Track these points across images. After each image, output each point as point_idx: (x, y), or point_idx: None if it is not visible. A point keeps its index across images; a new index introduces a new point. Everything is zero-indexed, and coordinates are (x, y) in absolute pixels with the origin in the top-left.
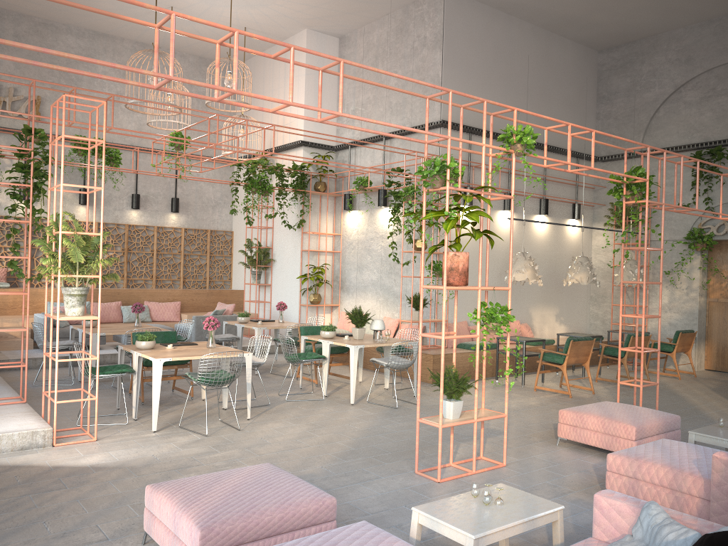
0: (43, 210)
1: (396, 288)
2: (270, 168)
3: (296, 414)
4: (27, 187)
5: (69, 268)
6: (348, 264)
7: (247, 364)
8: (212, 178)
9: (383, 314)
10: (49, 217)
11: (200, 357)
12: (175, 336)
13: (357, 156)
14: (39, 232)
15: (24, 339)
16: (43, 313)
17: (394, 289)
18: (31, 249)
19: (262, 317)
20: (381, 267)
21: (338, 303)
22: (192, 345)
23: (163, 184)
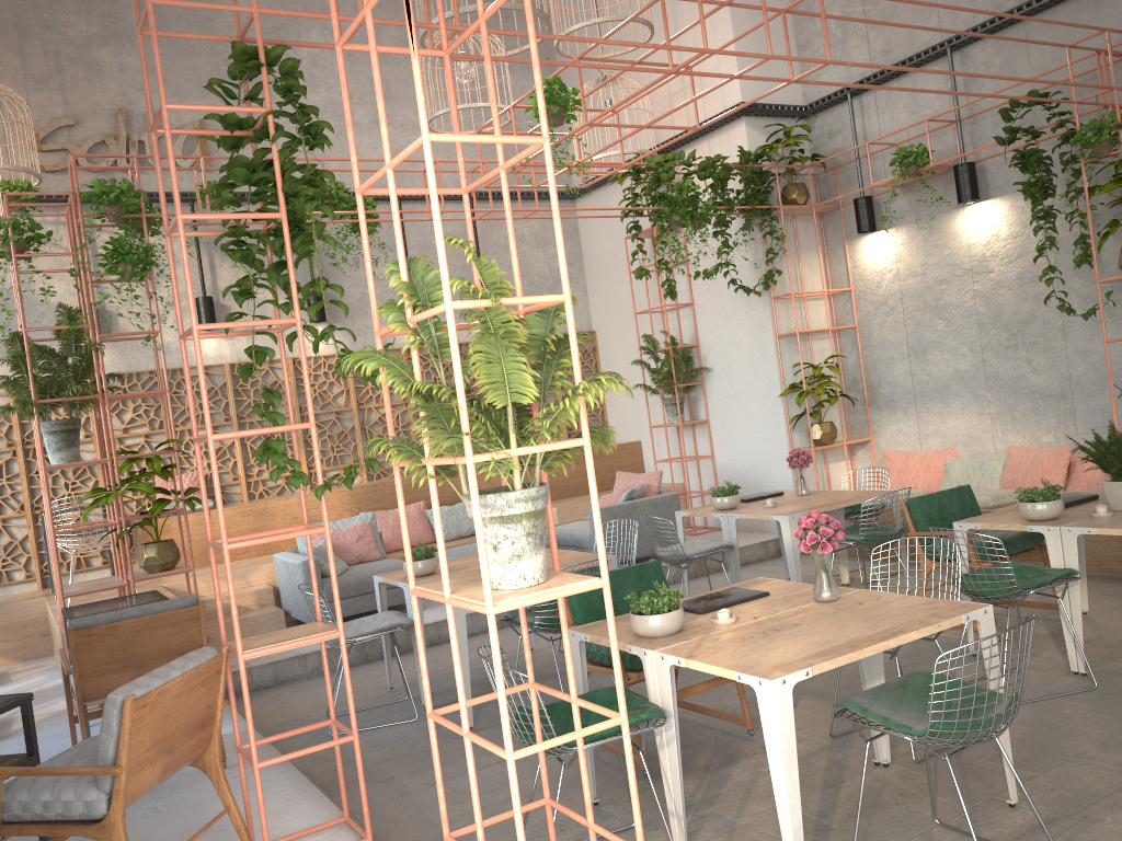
0: (324, 283)
1: (1036, 379)
2: (701, 166)
3: (1113, 758)
4: (268, 226)
5: (489, 429)
6: (880, 349)
7: (987, 641)
8: (539, 233)
9: (1005, 442)
10: (373, 282)
11: (936, 661)
12: (661, 574)
13: (867, 112)
14: (246, 389)
15: (265, 611)
16: (291, 551)
17: (1030, 382)
18: (238, 426)
19: (696, 489)
20: (981, 339)
21: (868, 436)
22: (757, 598)
23: (455, 259)
